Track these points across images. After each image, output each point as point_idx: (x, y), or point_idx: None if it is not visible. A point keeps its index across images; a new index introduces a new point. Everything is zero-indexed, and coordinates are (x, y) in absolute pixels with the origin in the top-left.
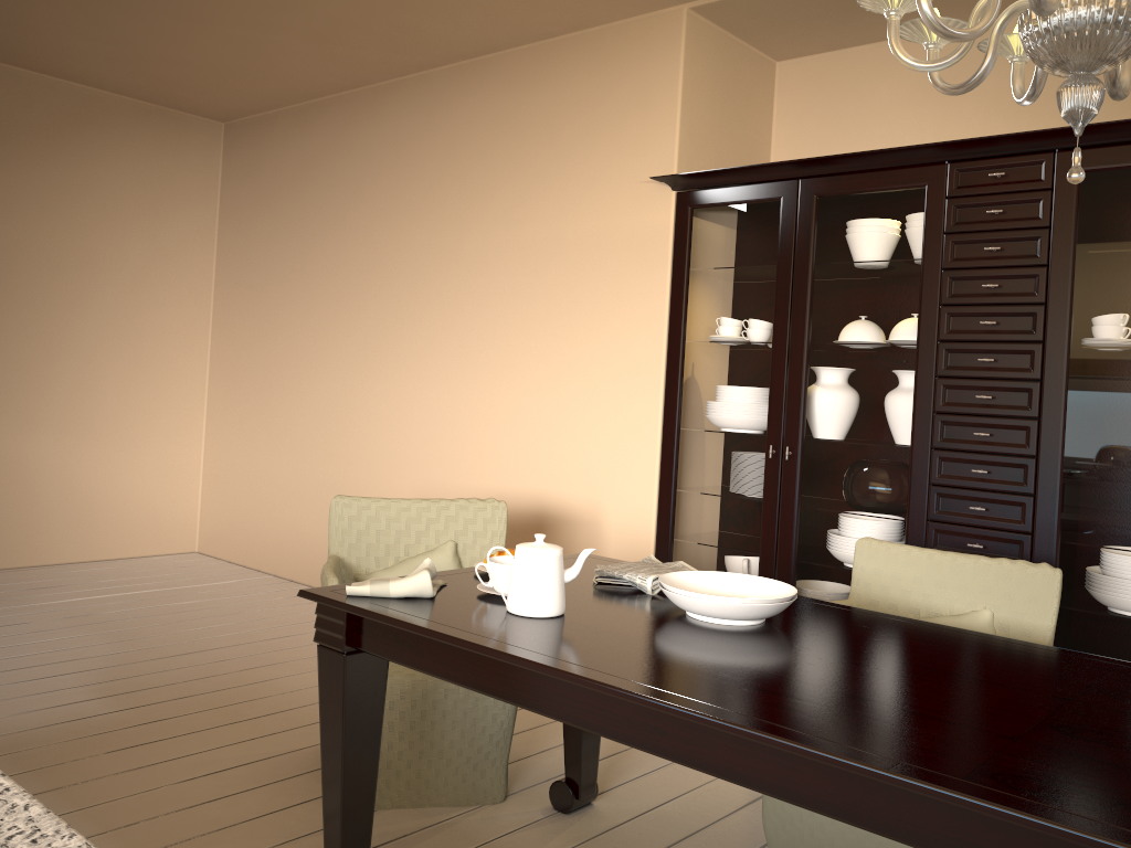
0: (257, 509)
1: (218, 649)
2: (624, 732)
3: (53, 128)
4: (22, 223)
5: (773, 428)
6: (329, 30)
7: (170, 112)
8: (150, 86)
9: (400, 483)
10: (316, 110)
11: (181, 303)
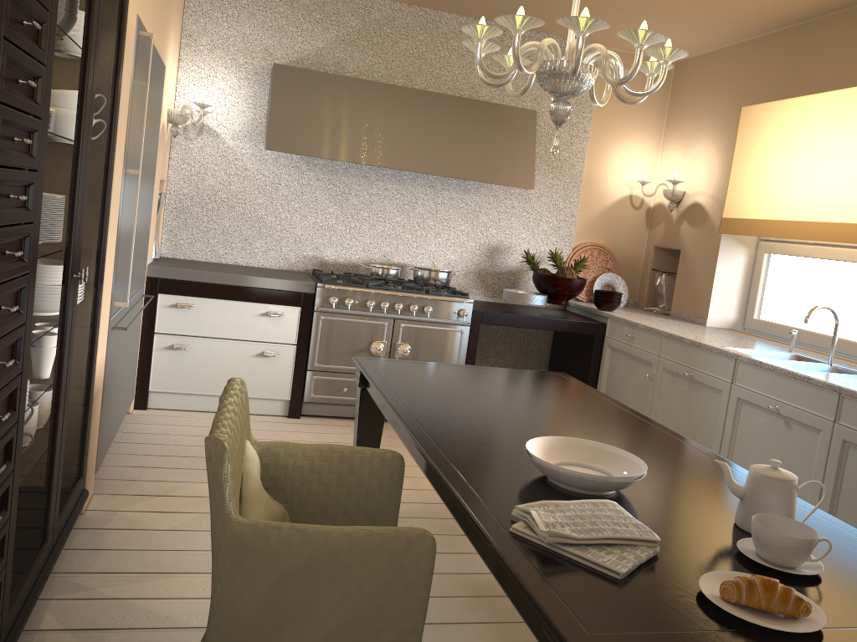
0: None
1: None
2: None
3: None
4: None
5: None
6: None
7: None
8: None
9: None
10: None
11: None
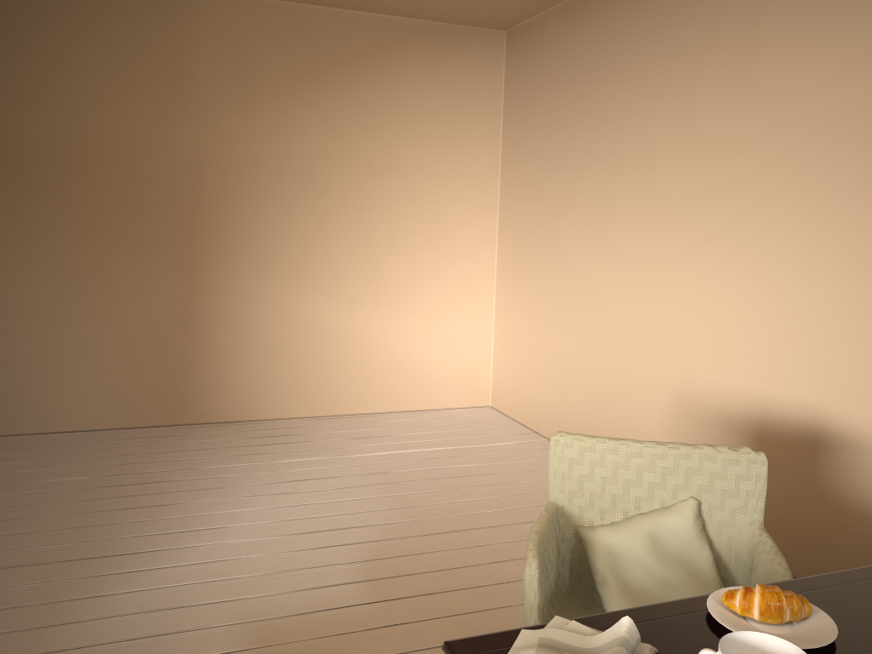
0: (534, 378)
1: (476, 530)
2: None
3: (367, 56)
4: (346, 138)
5: None
6: None
7: (460, 28)
8: (438, 7)
9: (658, 372)
10: (580, 4)
11: (473, 195)
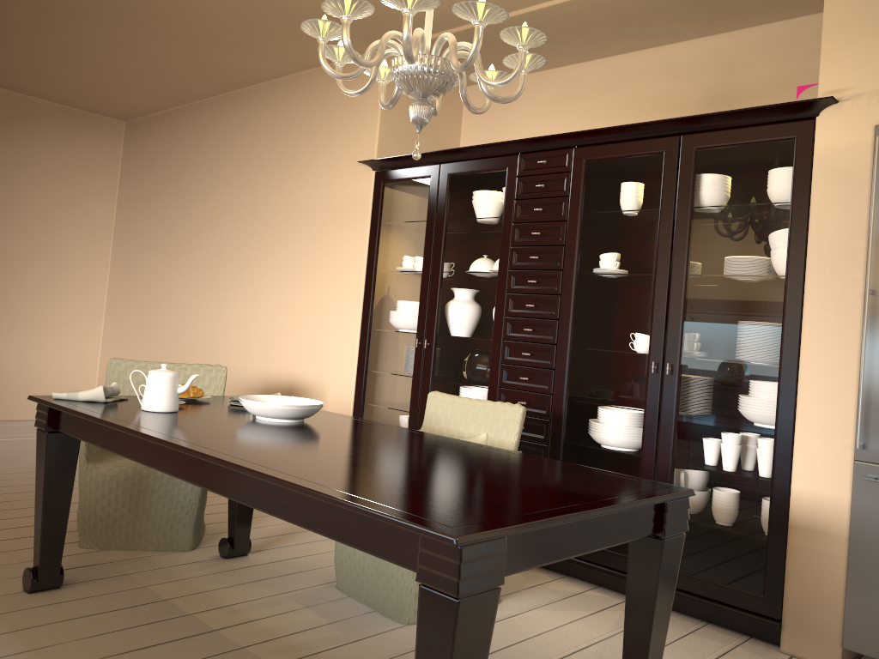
0: None
1: None
2: (148, 460)
3: (0, 123)
4: None
5: (420, 328)
6: (167, 61)
7: (86, 113)
8: (67, 96)
9: None
10: (178, 114)
11: (88, 244)
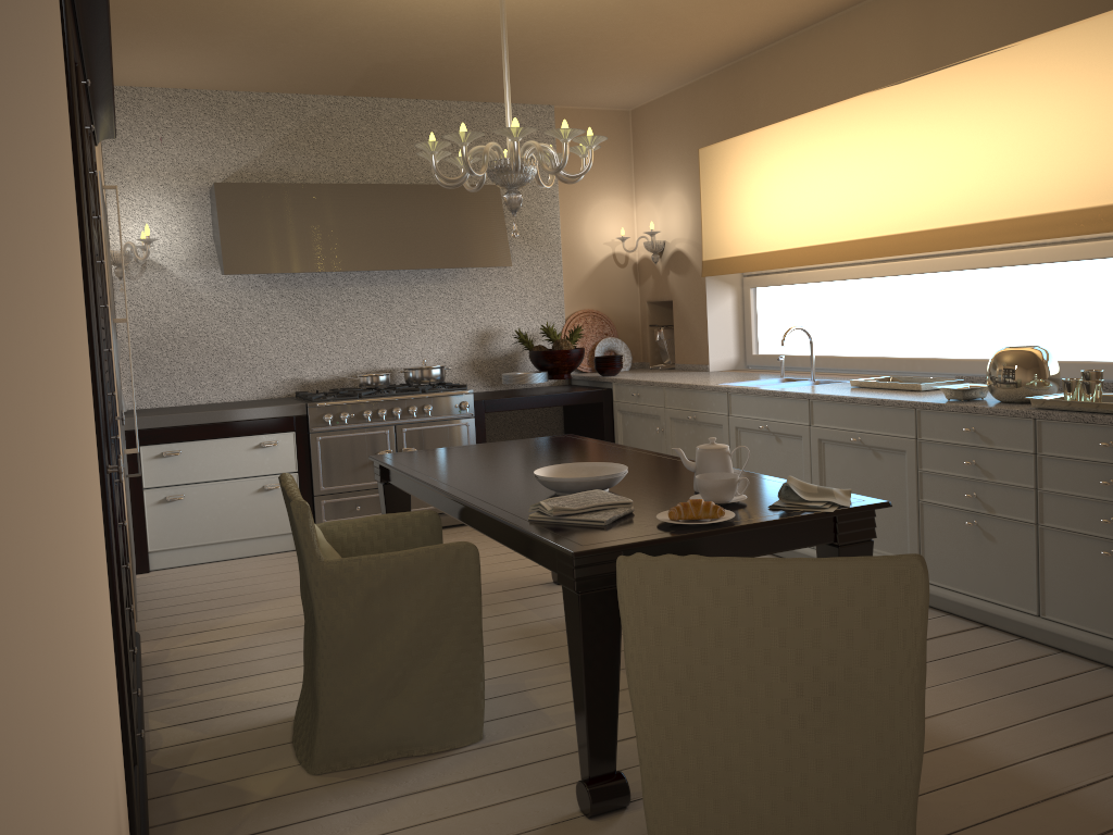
0: None
1: None
2: None
3: None
4: None
5: (103, 430)
6: None
7: None
8: None
9: None
10: None
11: None
